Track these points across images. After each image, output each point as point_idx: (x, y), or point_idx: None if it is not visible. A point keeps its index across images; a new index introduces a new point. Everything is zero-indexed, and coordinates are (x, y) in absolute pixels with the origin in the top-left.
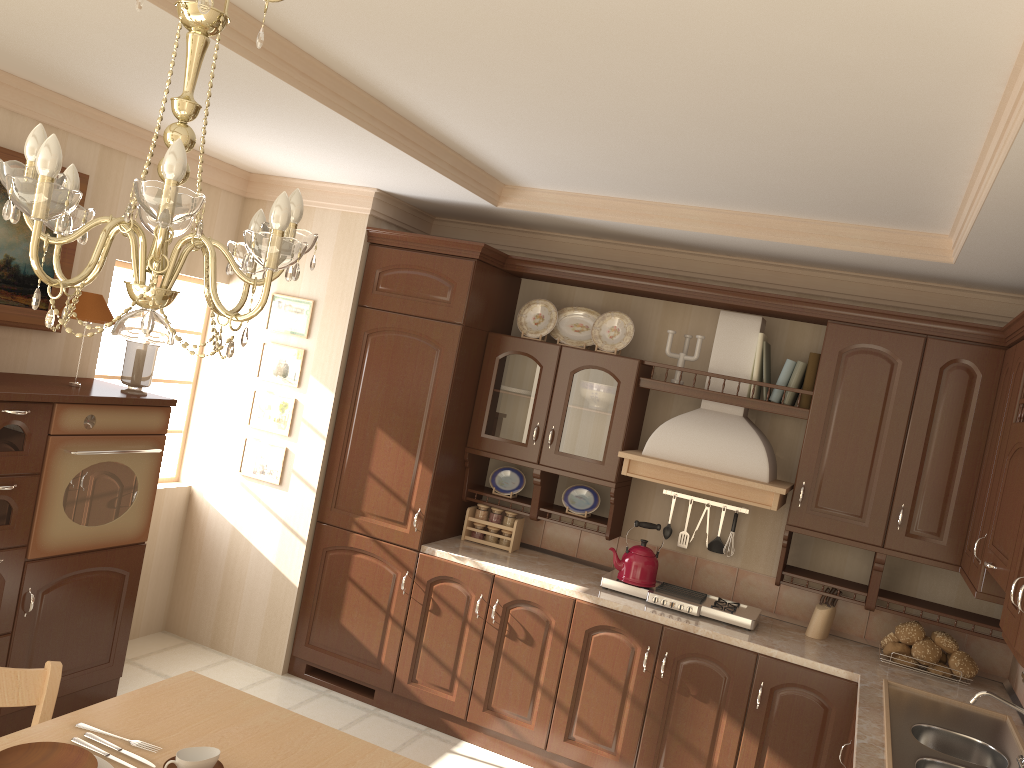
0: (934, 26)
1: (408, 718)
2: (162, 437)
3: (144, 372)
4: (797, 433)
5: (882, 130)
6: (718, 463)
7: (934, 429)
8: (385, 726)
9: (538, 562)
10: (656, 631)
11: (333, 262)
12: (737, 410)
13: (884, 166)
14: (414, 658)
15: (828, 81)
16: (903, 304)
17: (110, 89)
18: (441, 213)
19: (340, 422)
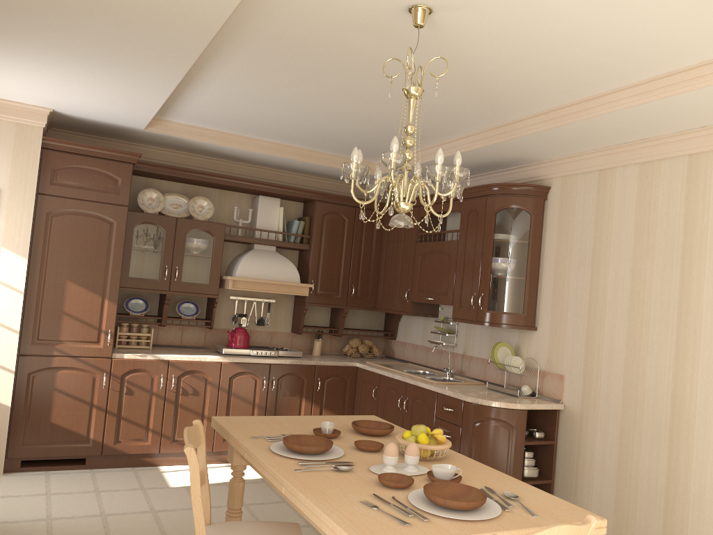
0: (506, 110)
1: (115, 467)
2: None
3: None
4: (293, 257)
5: (430, 129)
6: (276, 276)
7: (361, 249)
8: (112, 474)
9: (173, 350)
10: (267, 367)
11: (13, 161)
12: (273, 248)
13: None
14: (116, 427)
15: (444, 114)
16: (333, 192)
17: None
18: (67, 126)
19: (32, 279)
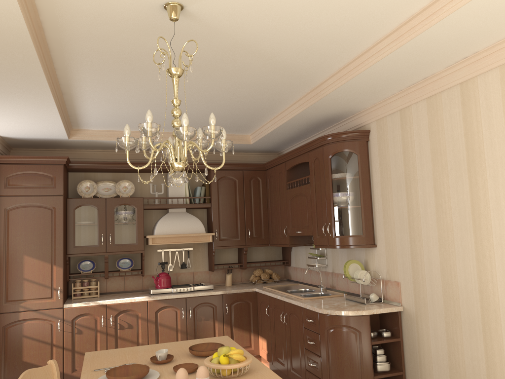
0: (308, 75)
1: None
2: None
3: None
4: (202, 214)
5: (265, 102)
6: (186, 230)
7: (252, 201)
8: None
9: (115, 296)
10: (184, 300)
11: None
12: (183, 210)
13: (253, 113)
14: (72, 359)
15: (265, 88)
16: (227, 161)
17: None
18: (21, 145)
19: None
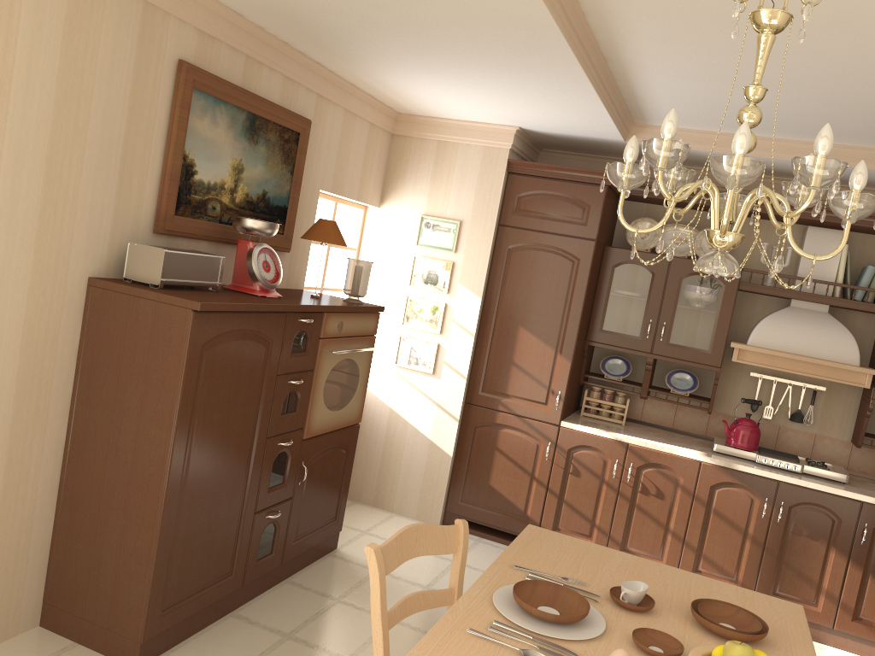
0: None
1: None
2: (373, 337)
3: (364, 284)
4: (867, 325)
5: None
6: (815, 351)
7: None
8: None
9: (650, 432)
10: (773, 486)
11: (477, 189)
12: (823, 307)
13: None
14: (557, 511)
15: None
16: None
17: (364, 49)
18: (554, 146)
19: (485, 322)
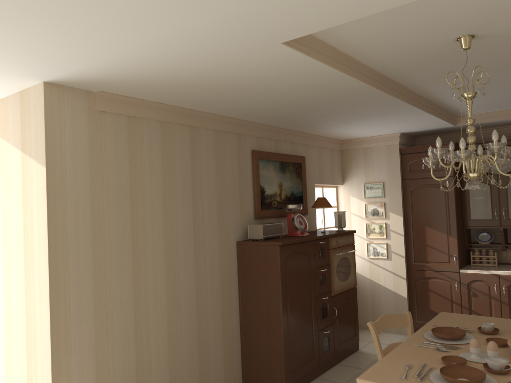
0: None
1: None
2: (353, 245)
3: (343, 222)
4: None
5: None
6: None
7: None
8: None
9: None
10: None
11: (387, 165)
12: None
13: None
14: None
15: None
16: None
17: (321, 123)
18: (421, 135)
19: (407, 227)
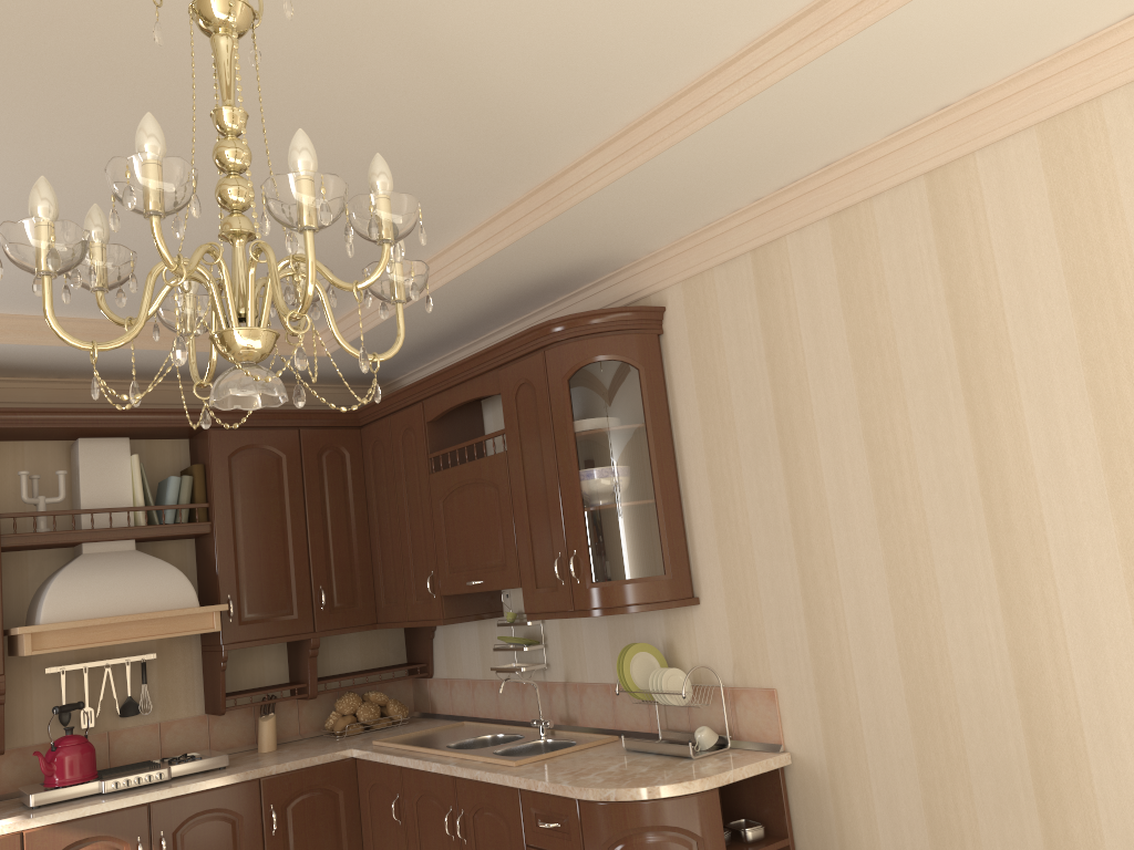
0: (538, 143)
1: None
2: None
3: None
4: (184, 555)
5: None
6: (140, 603)
7: (326, 510)
8: None
9: None
10: (143, 814)
11: None
12: (128, 544)
13: (352, 261)
14: None
15: (410, 178)
16: None
17: None
18: None
19: None
